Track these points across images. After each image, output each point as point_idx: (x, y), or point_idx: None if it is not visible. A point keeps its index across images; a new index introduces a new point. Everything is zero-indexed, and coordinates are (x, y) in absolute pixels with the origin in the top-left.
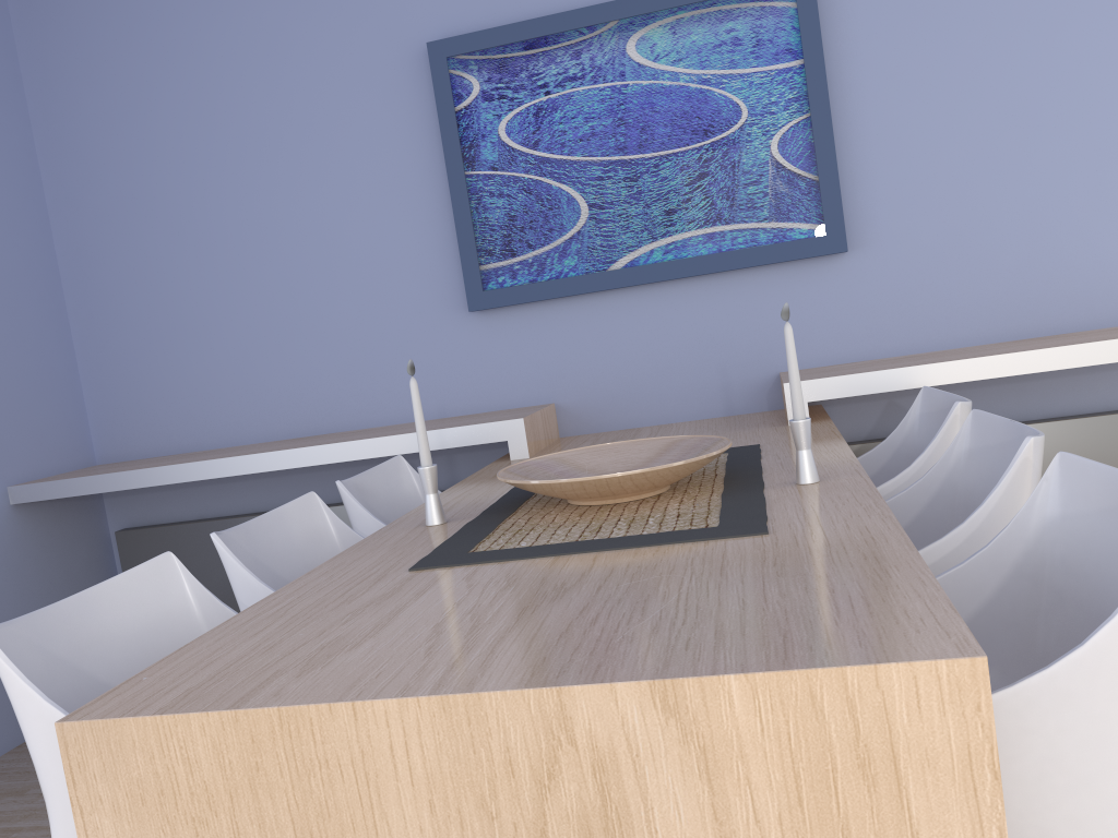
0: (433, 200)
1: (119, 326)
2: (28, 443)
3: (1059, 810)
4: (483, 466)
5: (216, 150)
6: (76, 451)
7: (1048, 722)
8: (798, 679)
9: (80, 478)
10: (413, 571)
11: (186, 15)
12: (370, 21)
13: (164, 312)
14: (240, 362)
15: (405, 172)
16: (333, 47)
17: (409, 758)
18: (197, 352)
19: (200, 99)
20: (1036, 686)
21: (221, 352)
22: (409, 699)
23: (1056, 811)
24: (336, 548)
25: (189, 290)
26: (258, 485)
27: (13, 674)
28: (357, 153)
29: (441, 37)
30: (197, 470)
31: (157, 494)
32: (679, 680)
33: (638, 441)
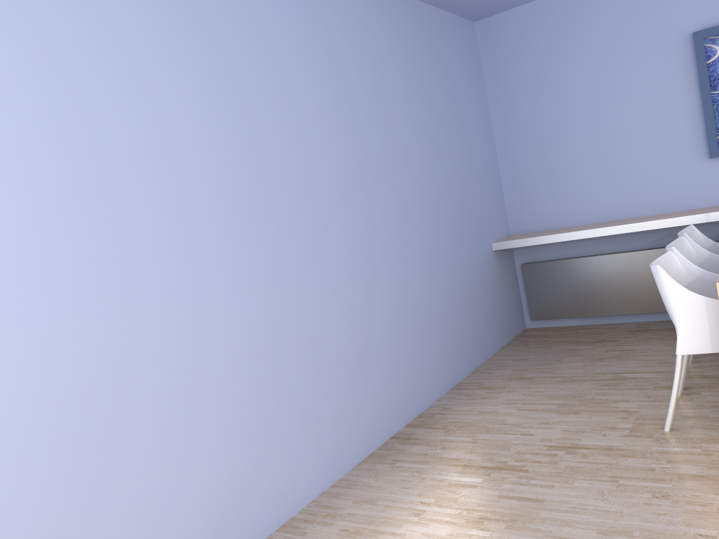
0: (690, 106)
1: (523, 174)
2: (494, 225)
3: None
4: (711, 232)
5: (575, 91)
6: (505, 229)
7: None
8: None
9: (525, 239)
10: None
11: (562, 32)
12: (659, 24)
13: (546, 166)
14: (583, 187)
15: (675, 94)
16: (638, 39)
17: None
18: (561, 184)
19: (568, 69)
20: None
21: (573, 183)
22: None
23: None
24: (692, 258)
25: (559, 156)
26: (590, 243)
27: (669, 278)
28: (649, 87)
29: (697, 28)
30: (581, 234)
31: (539, 248)
32: None
33: None
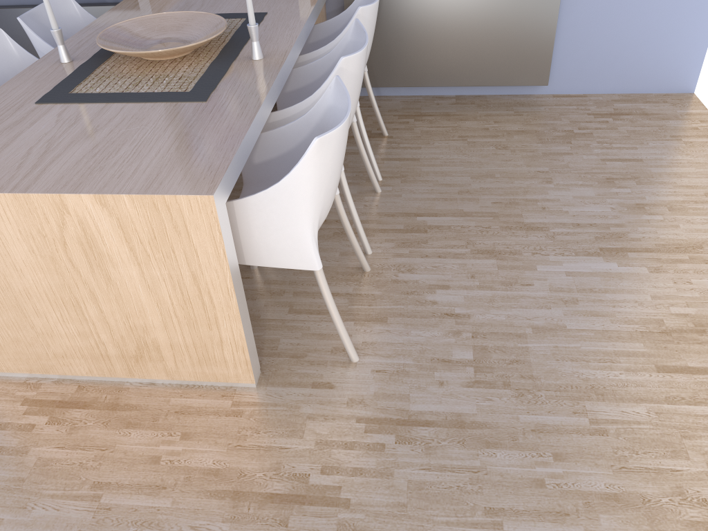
0: None
1: None
2: None
3: (271, 237)
4: None
5: None
6: None
7: (267, 208)
8: (148, 198)
9: None
10: (37, 104)
11: None
12: None
13: None
14: None
15: None
16: None
17: (7, 215)
18: None
19: None
20: (262, 196)
21: None
22: (1, 194)
23: (270, 237)
24: (21, 62)
25: None
26: None
27: None
28: None
29: None
30: None
31: None
32: (104, 195)
33: (188, 13)
